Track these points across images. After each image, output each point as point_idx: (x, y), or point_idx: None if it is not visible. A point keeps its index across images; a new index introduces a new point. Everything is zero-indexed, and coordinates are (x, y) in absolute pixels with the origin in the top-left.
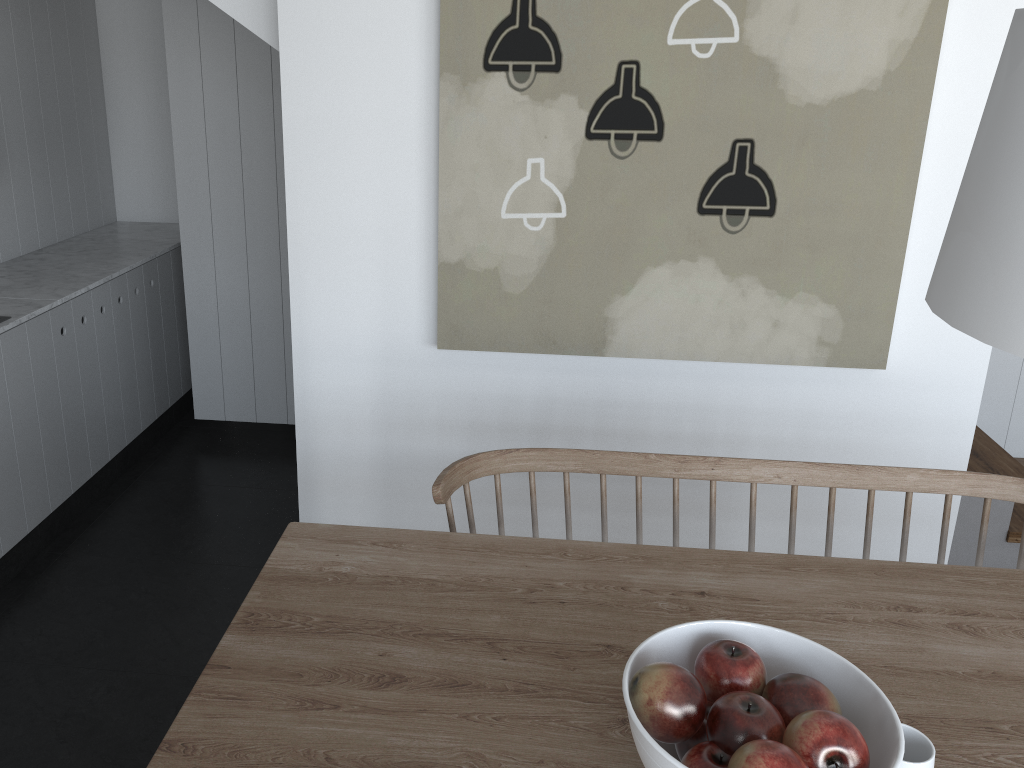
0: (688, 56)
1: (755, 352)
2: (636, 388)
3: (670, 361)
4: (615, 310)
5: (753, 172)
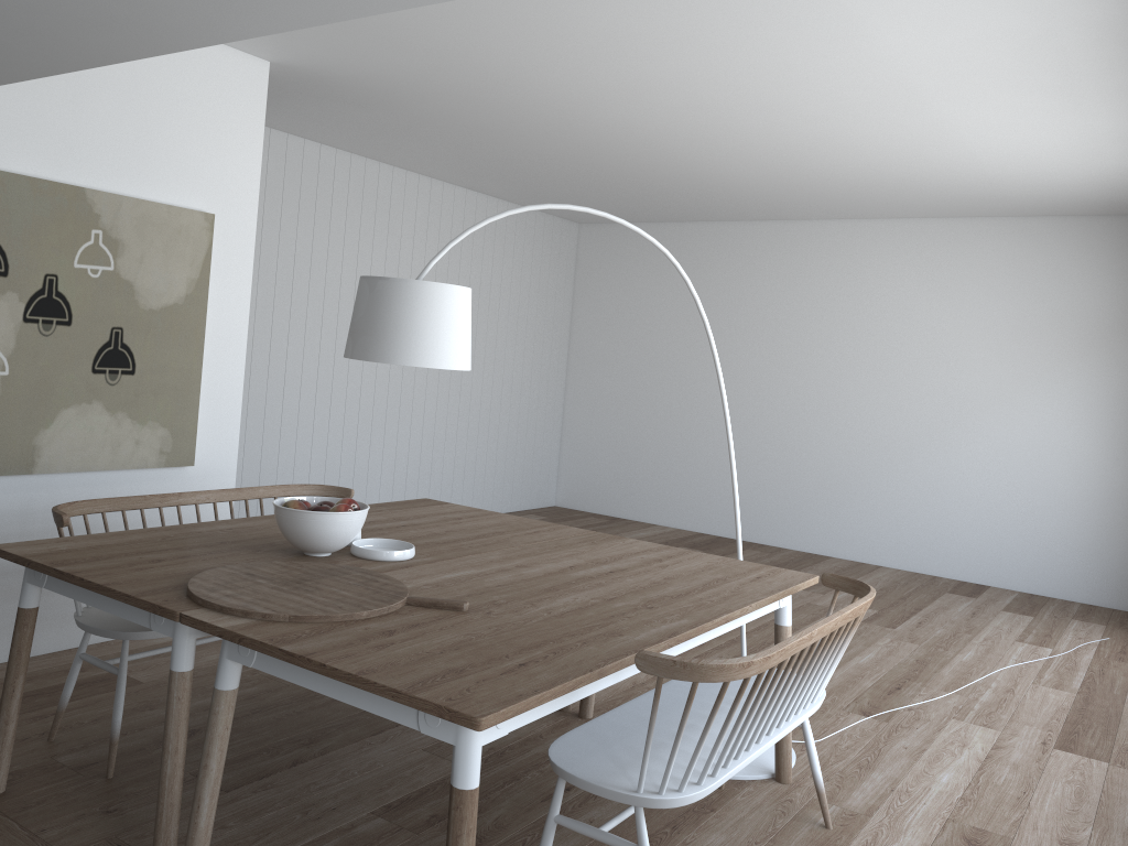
0: (86, 275)
1: (126, 461)
2: (48, 498)
3: (70, 475)
4: (41, 439)
5: (123, 347)
